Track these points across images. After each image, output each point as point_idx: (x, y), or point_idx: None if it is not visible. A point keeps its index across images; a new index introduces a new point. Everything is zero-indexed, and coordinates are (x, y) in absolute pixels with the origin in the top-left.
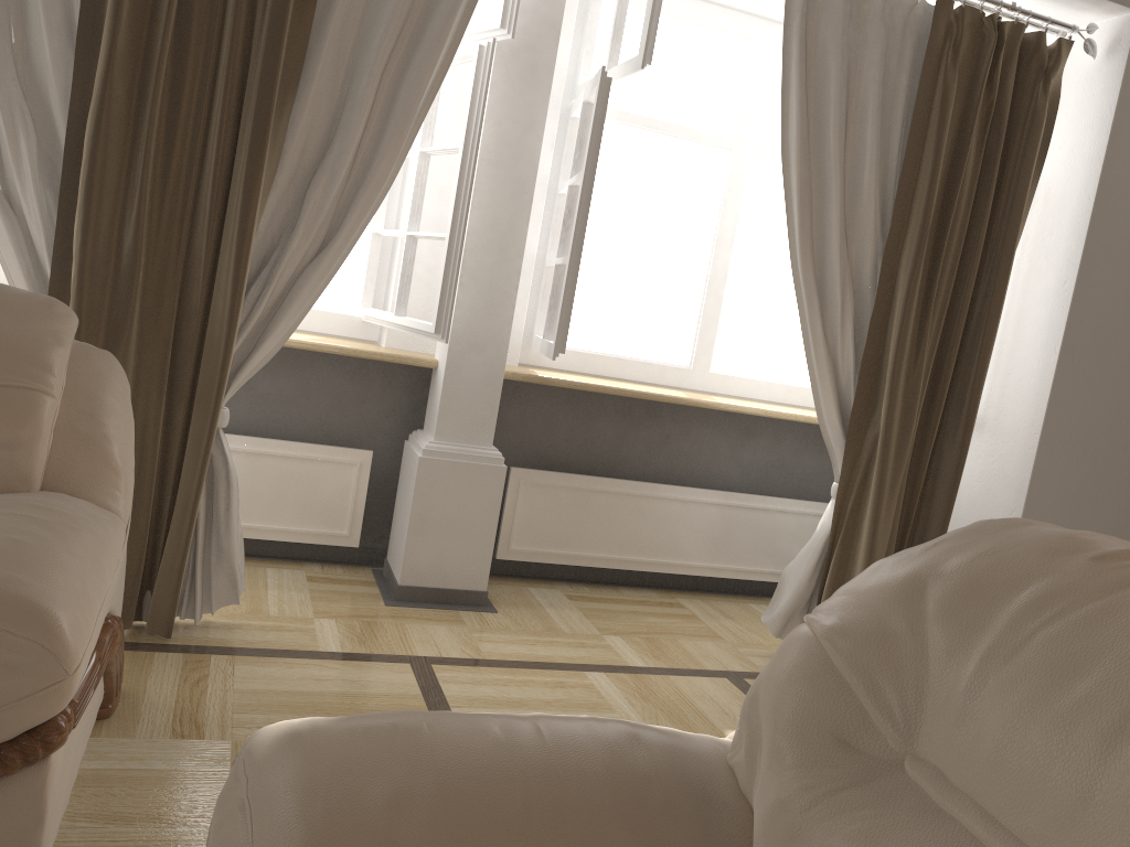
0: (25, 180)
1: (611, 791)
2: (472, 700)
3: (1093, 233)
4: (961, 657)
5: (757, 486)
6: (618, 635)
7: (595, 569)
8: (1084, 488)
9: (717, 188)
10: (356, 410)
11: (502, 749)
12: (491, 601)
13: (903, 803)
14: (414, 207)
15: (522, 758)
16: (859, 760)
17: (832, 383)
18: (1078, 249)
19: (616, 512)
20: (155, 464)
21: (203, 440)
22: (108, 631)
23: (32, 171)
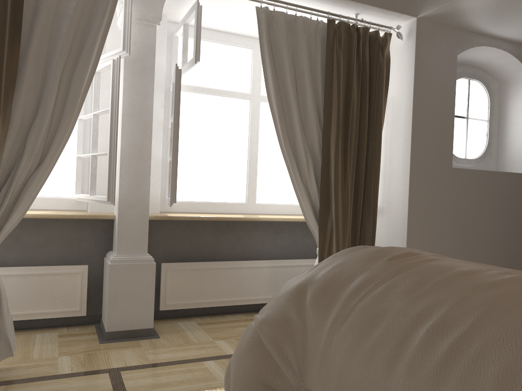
0: None
1: None
2: (140, 387)
3: (414, 116)
4: (322, 326)
5: (286, 255)
6: (222, 339)
7: (212, 308)
8: (432, 233)
9: (247, 117)
10: (78, 245)
11: None
12: (157, 332)
13: None
14: (93, 141)
15: None
16: None
17: (308, 200)
18: (410, 125)
19: (218, 278)
20: None
21: None
22: None
23: None
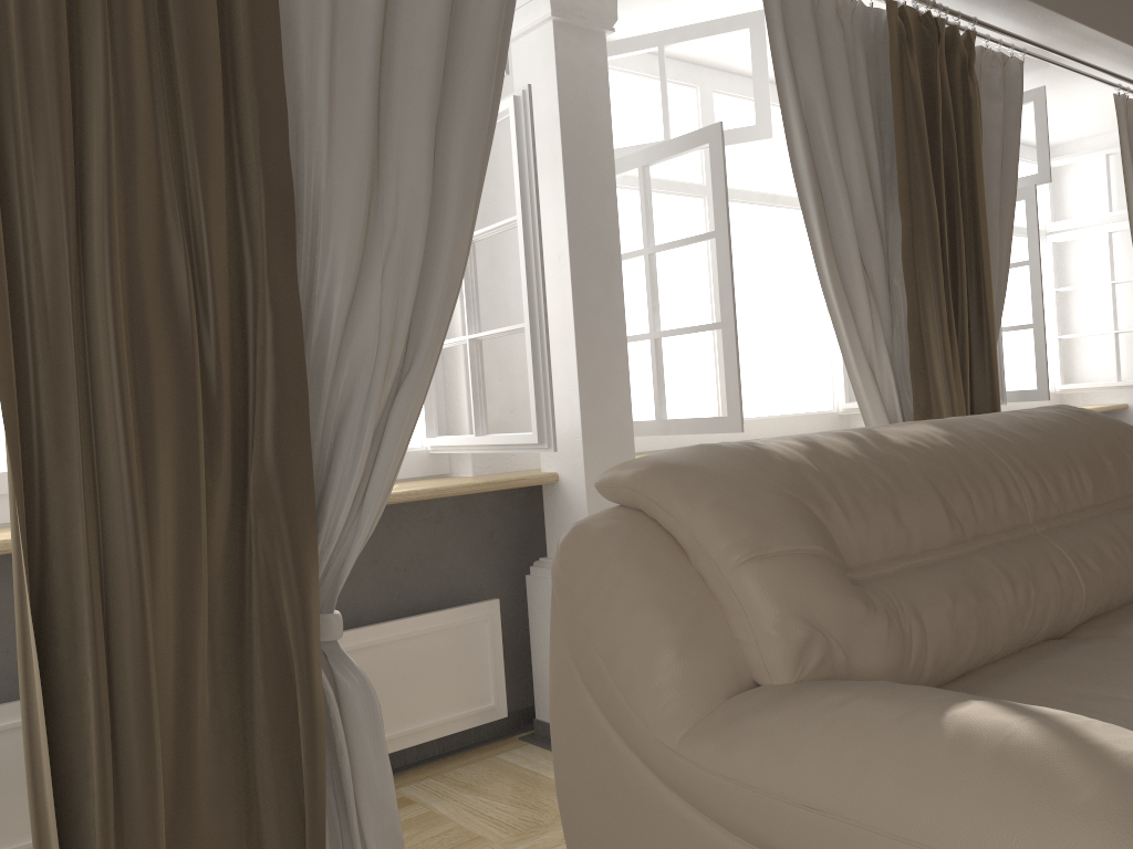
0: (876, 340)
1: None
2: None
3: None
4: None
5: None
6: None
7: None
8: None
9: None
10: None
11: None
12: None
13: None
14: None
15: None
16: None
17: None
18: None
19: None
20: None
21: None
22: None
23: (882, 332)
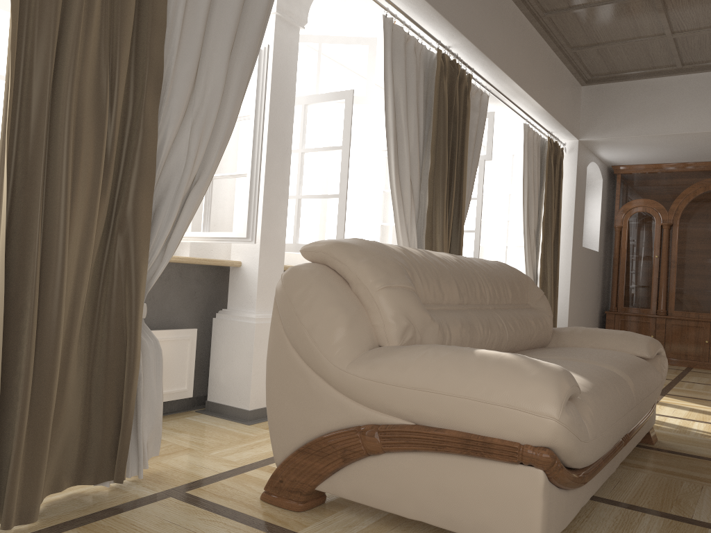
0: (411, 219)
1: None
2: None
3: (575, 210)
4: None
5: None
6: None
7: None
8: (575, 293)
9: None
10: None
11: None
12: None
13: None
14: None
15: None
16: None
17: (532, 267)
18: (572, 215)
19: None
20: None
21: None
22: None
23: (414, 215)
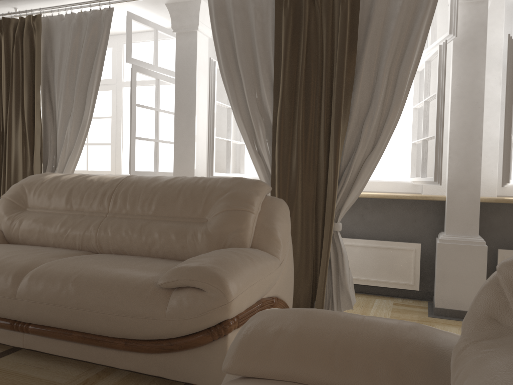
0: (262, 144)
1: (382, 343)
2: None
3: None
4: None
5: None
6: None
7: None
8: None
9: None
10: (412, 225)
11: (337, 321)
12: None
13: (507, 346)
14: (424, 127)
15: (344, 325)
16: (498, 328)
17: None
18: None
19: None
20: (312, 247)
21: (327, 235)
22: (267, 300)
23: (264, 140)
